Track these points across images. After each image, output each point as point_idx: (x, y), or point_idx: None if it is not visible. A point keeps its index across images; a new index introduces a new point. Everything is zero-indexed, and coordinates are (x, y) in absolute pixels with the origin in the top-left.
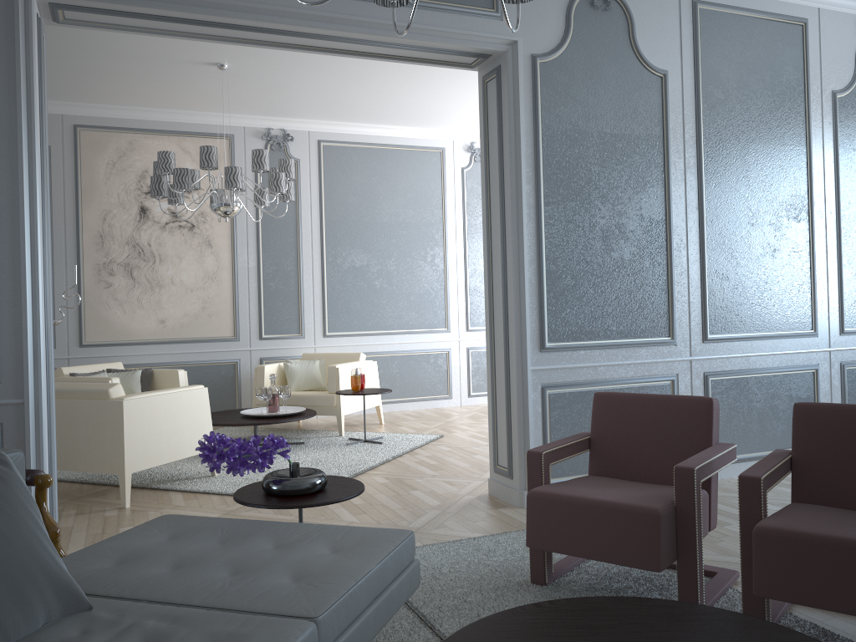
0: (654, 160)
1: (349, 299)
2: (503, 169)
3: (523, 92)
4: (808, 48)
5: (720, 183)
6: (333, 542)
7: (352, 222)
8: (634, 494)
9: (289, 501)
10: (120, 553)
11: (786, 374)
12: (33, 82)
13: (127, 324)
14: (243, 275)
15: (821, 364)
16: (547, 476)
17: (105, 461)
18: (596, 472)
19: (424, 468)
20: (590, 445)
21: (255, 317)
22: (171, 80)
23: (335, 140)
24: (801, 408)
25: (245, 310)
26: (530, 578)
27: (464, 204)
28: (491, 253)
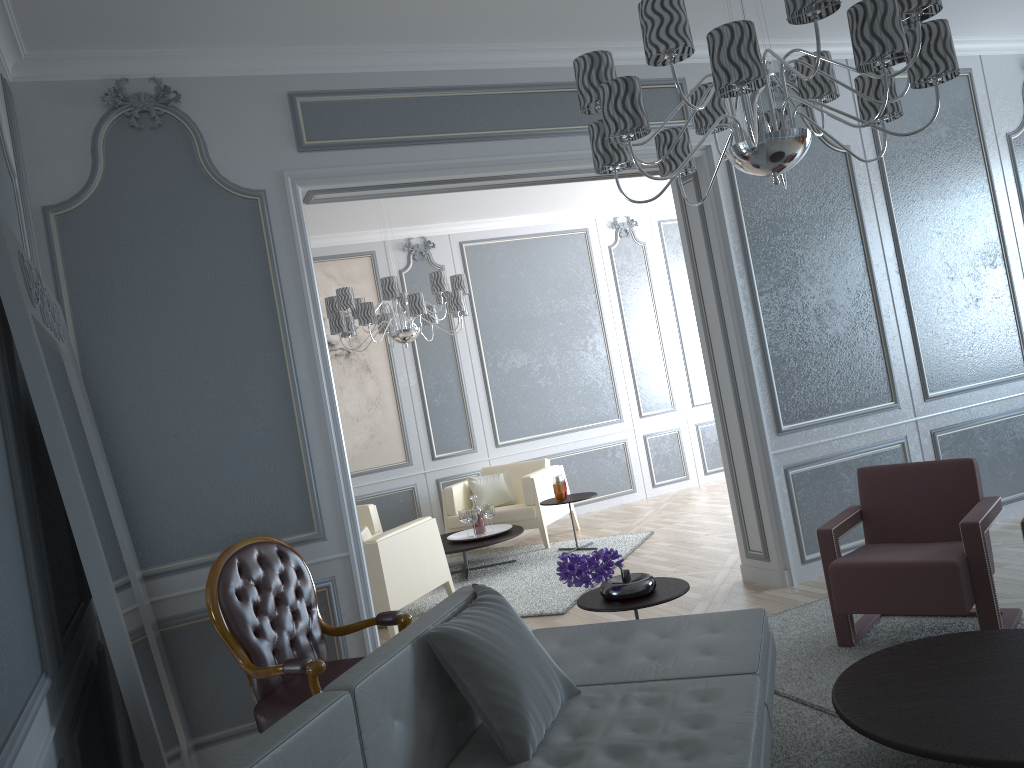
0: (850, 234)
1: (516, 403)
2: (714, 267)
3: (723, 192)
4: (977, 96)
5: (915, 244)
6: (707, 626)
7: (506, 322)
8: (925, 553)
9: (636, 602)
10: None
11: (1007, 420)
12: (312, 265)
13: None
14: (406, 395)
15: None
16: (838, 550)
17: None
18: (873, 540)
19: (659, 566)
20: (862, 516)
21: (424, 437)
22: (322, 211)
23: (476, 239)
24: None
25: (413, 432)
26: (837, 643)
27: (617, 284)
28: (711, 347)
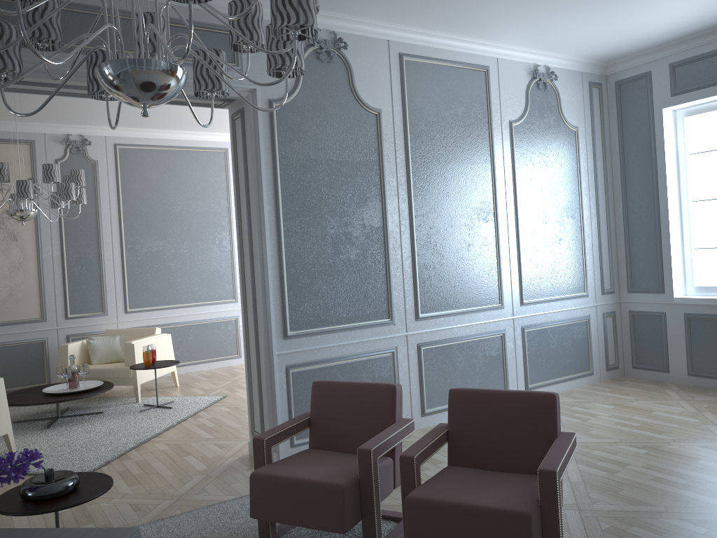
0: (372, 180)
1: (148, 279)
2: (249, 192)
3: (263, 130)
4: (490, 88)
5: (425, 195)
6: None
7: (148, 213)
8: (331, 470)
9: (41, 506)
10: None
11: (481, 339)
12: None
13: None
14: (48, 263)
15: (507, 329)
16: (269, 457)
17: None
18: (314, 445)
19: (202, 431)
20: (310, 423)
21: (61, 299)
22: None
23: (130, 144)
24: (453, 393)
25: (51, 294)
26: None
27: None
28: (243, 259)
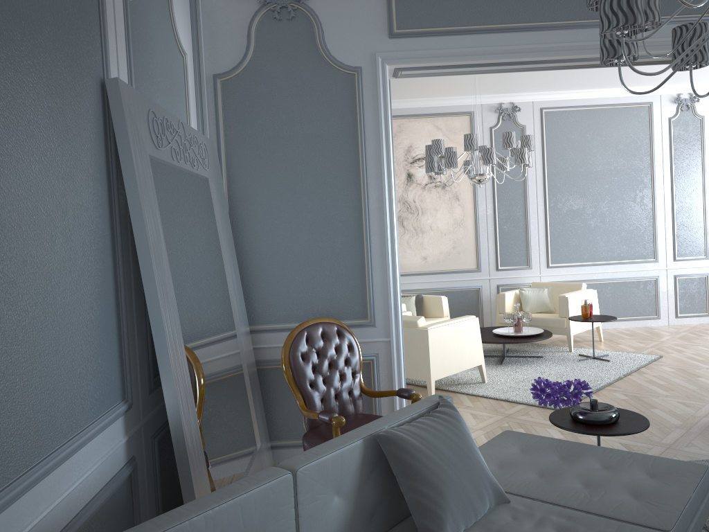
0: None
1: (568, 237)
2: None
3: None
4: None
5: None
6: (647, 469)
7: (569, 173)
8: None
9: (596, 429)
10: (496, 460)
11: None
12: (389, 126)
13: (400, 261)
14: (483, 221)
15: None
16: None
17: (416, 370)
18: None
19: (655, 388)
20: None
21: (492, 253)
22: (433, 80)
23: (554, 106)
24: None
25: (484, 248)
26: None
27: (671, 150)
28: None
